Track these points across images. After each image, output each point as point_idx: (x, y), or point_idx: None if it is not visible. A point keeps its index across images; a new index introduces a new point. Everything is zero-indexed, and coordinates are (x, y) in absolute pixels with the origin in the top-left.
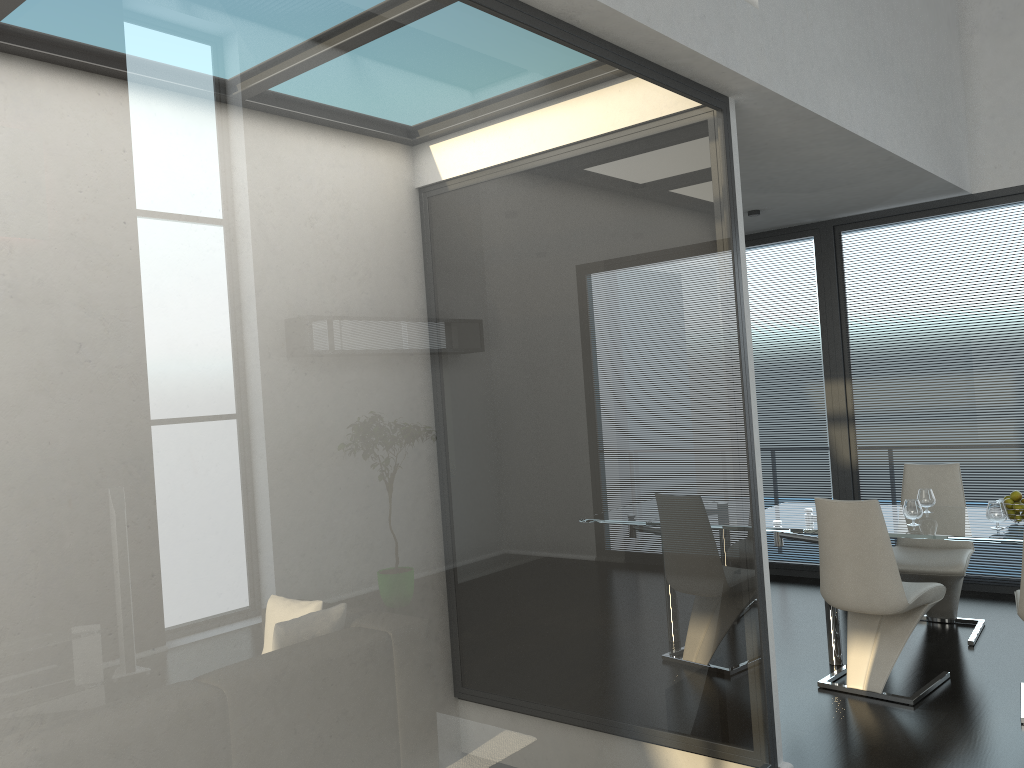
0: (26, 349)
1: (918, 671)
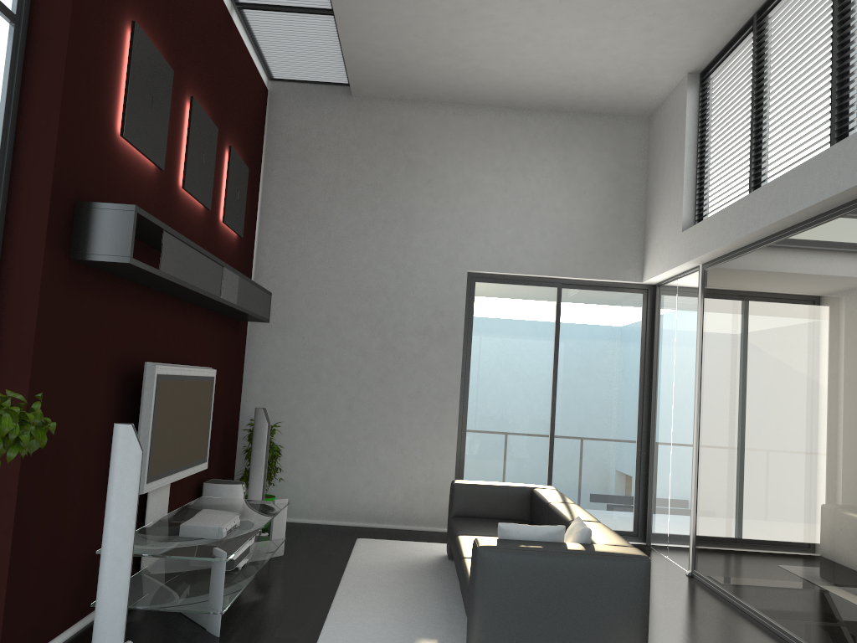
0: (724, 374)
1: None
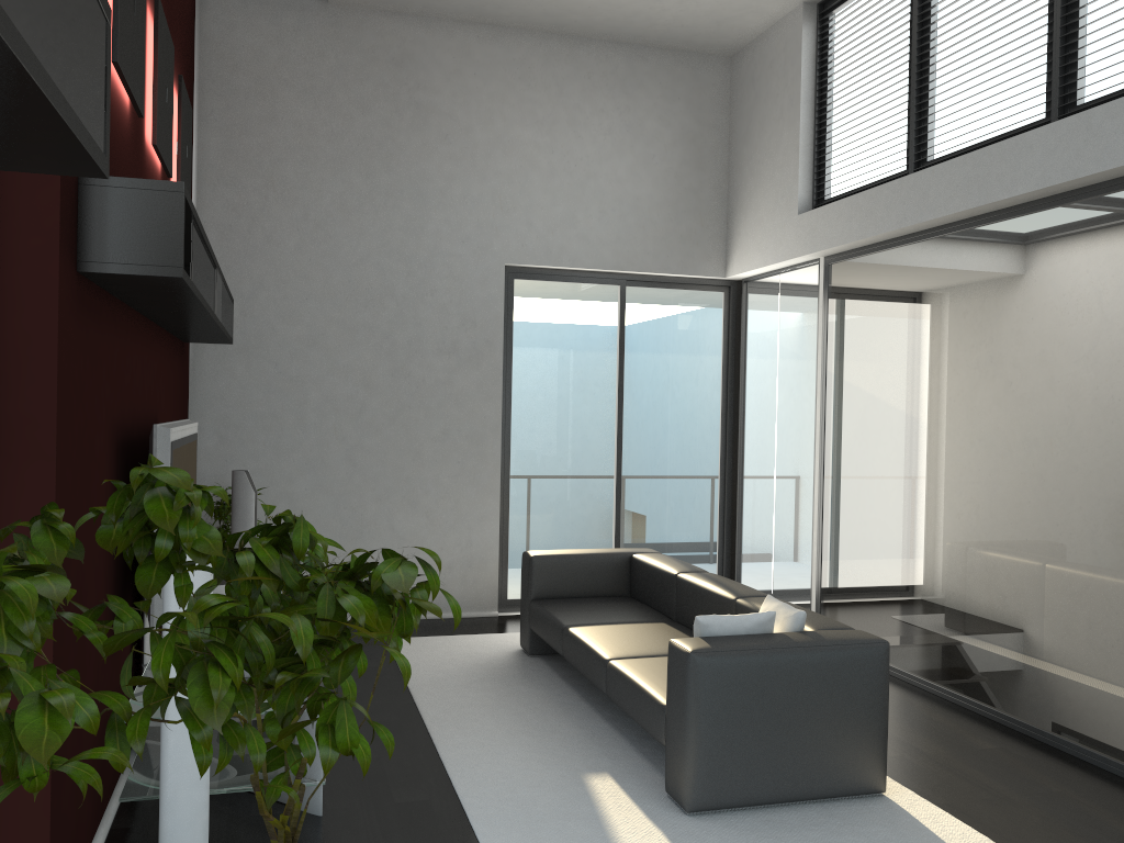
0: (866, 397)
1: None
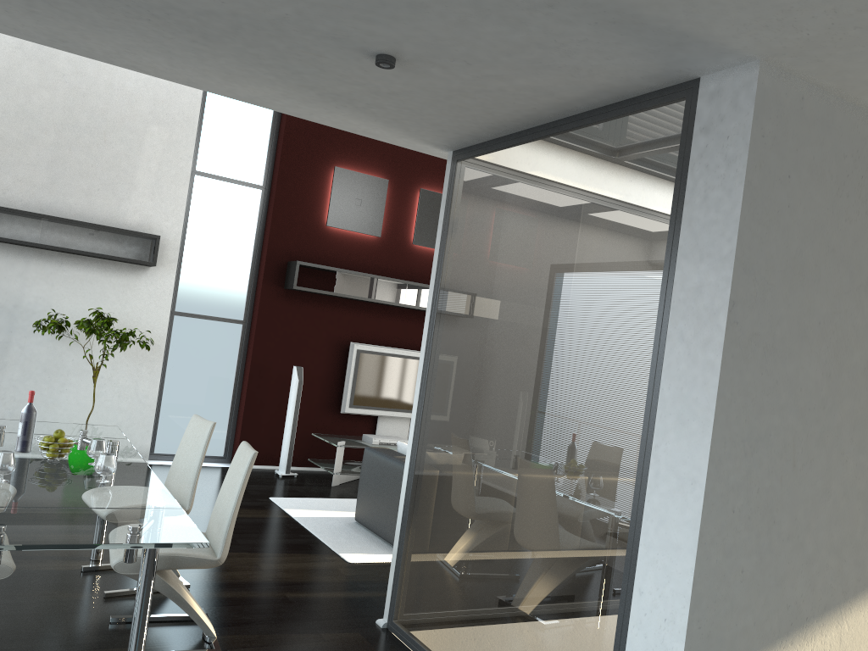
0: None
1: (107, 634)
